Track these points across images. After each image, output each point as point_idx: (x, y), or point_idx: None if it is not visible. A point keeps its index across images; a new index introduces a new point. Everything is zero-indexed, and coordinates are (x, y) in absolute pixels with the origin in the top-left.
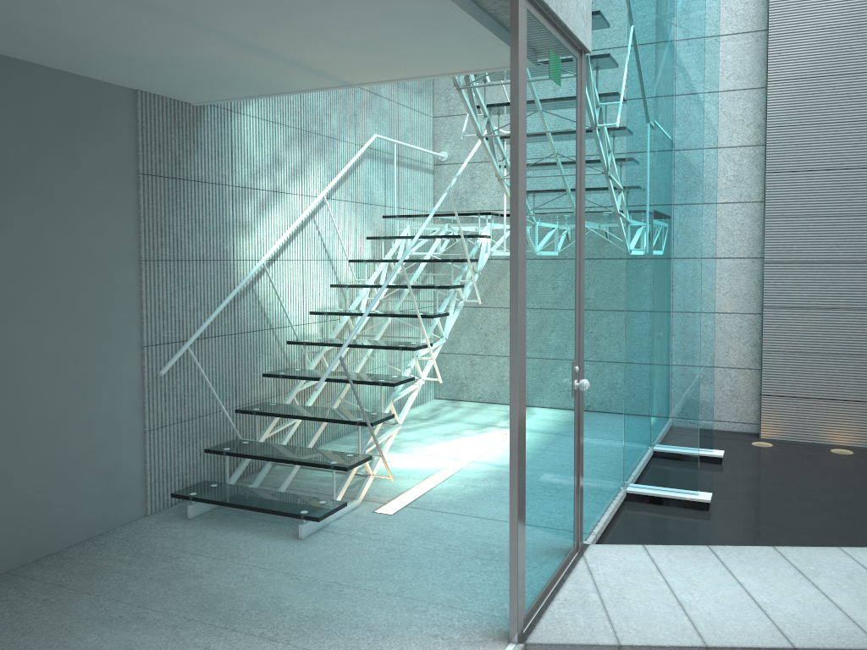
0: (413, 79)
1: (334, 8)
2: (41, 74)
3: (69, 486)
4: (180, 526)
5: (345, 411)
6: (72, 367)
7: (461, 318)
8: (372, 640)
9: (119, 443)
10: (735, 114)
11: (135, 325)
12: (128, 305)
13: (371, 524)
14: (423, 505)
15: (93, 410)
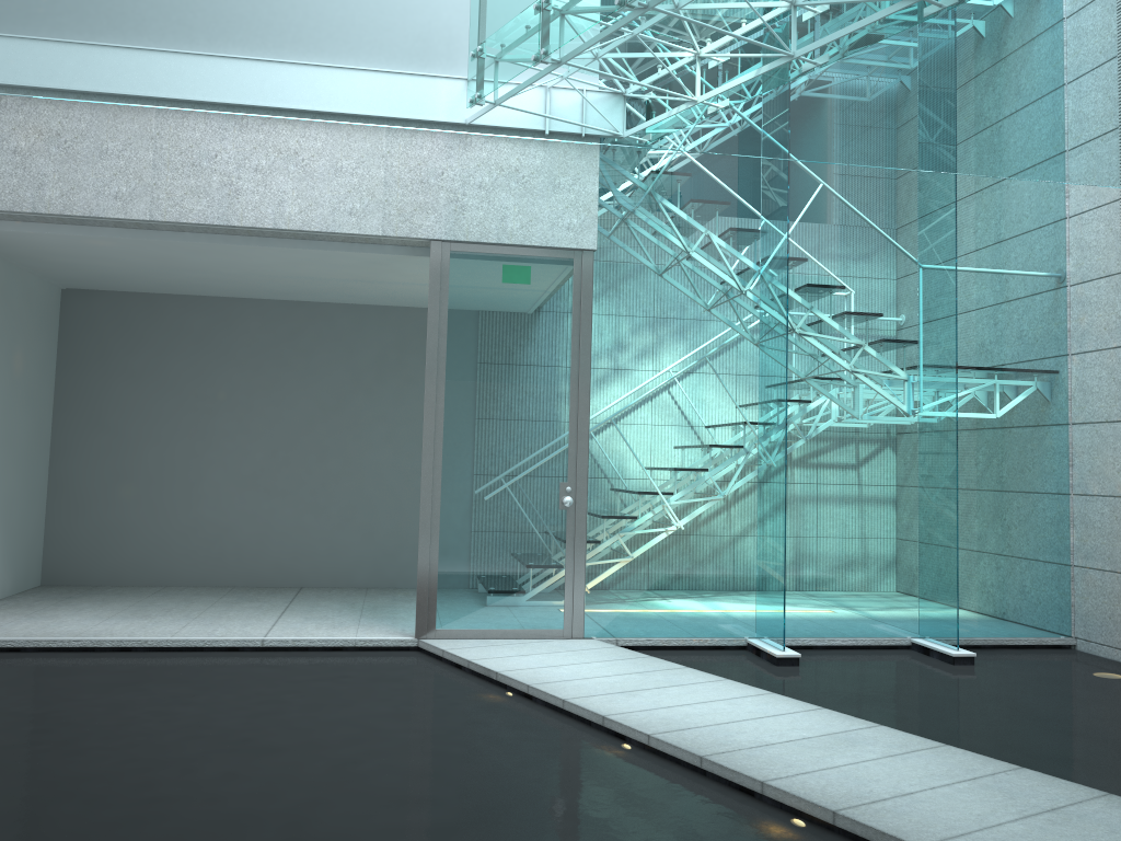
0: None
1: (402, 267)
2: (411, 312)
3: (411, 550)
4: None
5: None
6: (419, 480)
7: None
8: (383, 624)
9: None
10: (1120, 230)
11: None
12: None
13: None
14: None
15: None
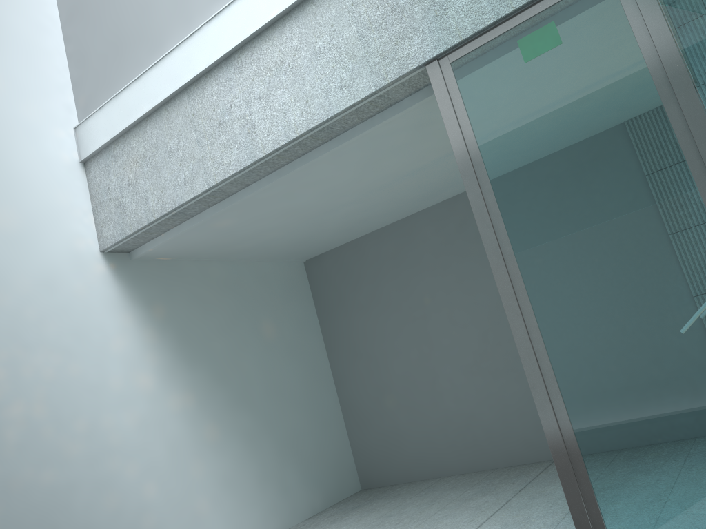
0: None
1: None
2: None
3: None
4: None
5: None
6: None
7: None
8: None
9: None
10: None
11: None
12: None
13: None
14: None
15: None
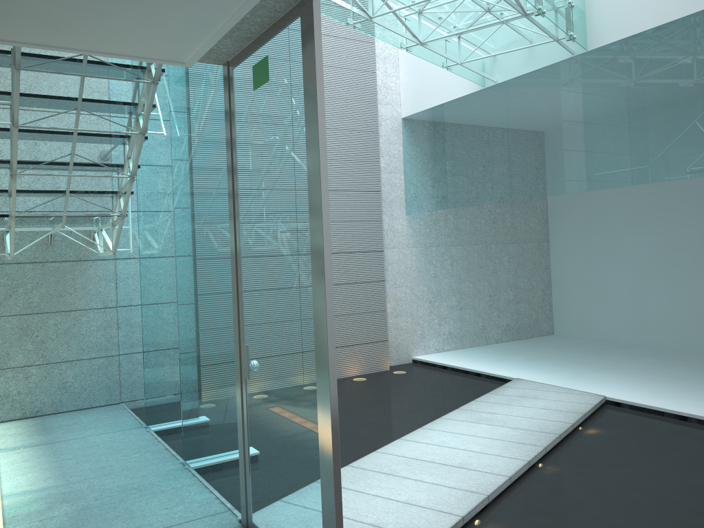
0: (50, 47)
1: None
2: None
3: None
4: None
5: None
6: None
7: None
8: None
9: None
10: None
11: None
12: None
13: None
14: None
15: None
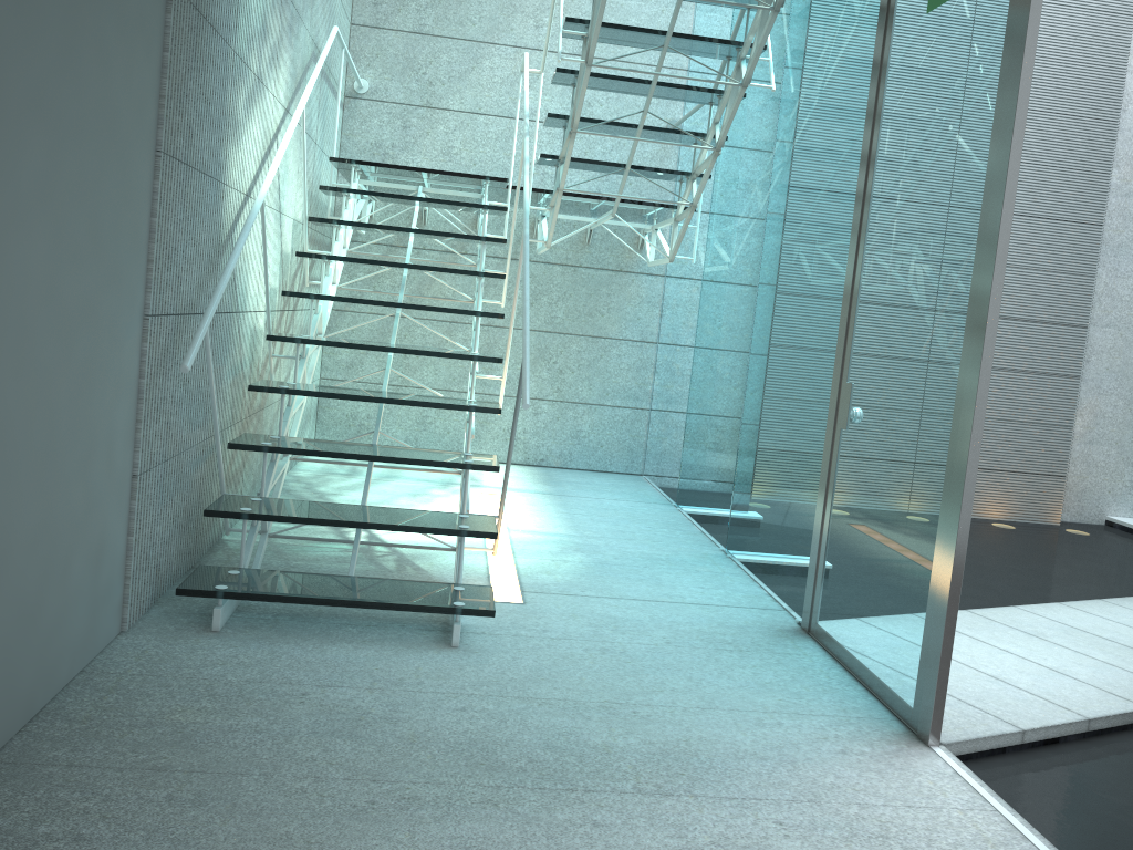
0: None
1: None
2: None
3: (61, 578)
4: (221, 645)
5: (418, 450)
6: (83, 340)
7: (369, 330)
8: (786, 770)
9: (110, 495)
10: None
11: (142, 273)
12: (139, 232)
13: (518, 618)
14: (544, 589)
15: (94, 430)
